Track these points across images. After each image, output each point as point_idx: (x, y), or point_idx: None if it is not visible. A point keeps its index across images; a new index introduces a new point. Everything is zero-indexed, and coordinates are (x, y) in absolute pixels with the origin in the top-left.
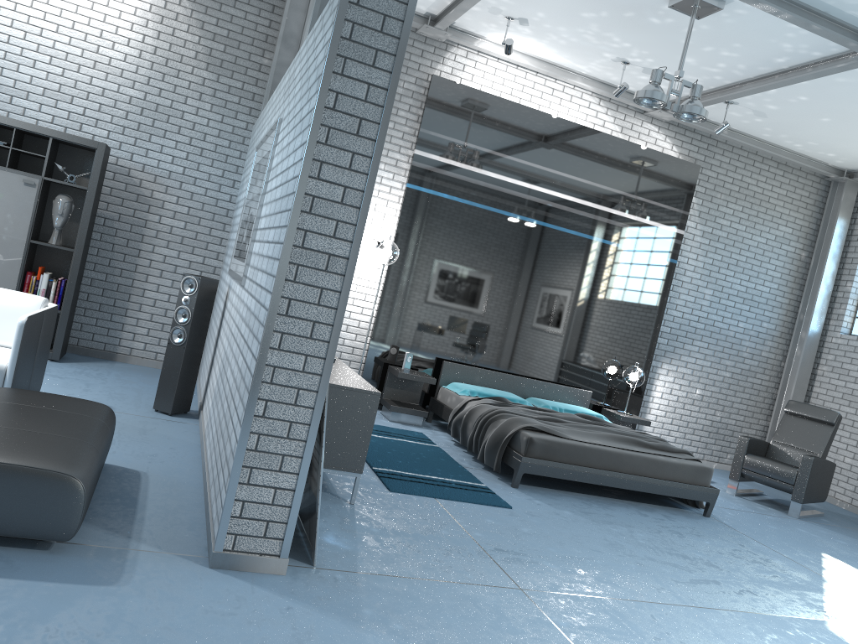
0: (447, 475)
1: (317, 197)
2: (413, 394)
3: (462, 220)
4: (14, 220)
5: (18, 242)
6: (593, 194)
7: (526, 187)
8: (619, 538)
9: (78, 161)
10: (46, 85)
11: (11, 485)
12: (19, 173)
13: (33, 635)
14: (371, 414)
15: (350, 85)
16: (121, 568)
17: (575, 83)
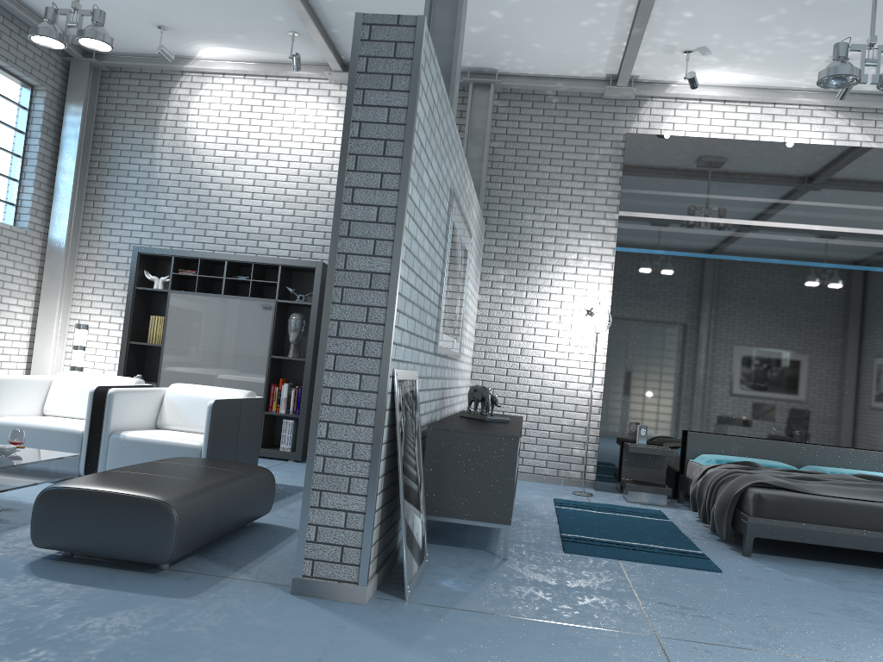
0: (657, 542)
1: (353, 221)
2: (656, 472)
3: (686, 275)
4: (257, 340)
5: (261, 359)
6: (848, 217)
7: (757, 225)
8: (869, 605)
9: (308, 283)
10: (282, 225)
11: (118, 511)
12: (258, 300)
13: (80, 622)
14: (511, 459)
15: (371, 112)
16: (205, 589)
17: (796, 101)
